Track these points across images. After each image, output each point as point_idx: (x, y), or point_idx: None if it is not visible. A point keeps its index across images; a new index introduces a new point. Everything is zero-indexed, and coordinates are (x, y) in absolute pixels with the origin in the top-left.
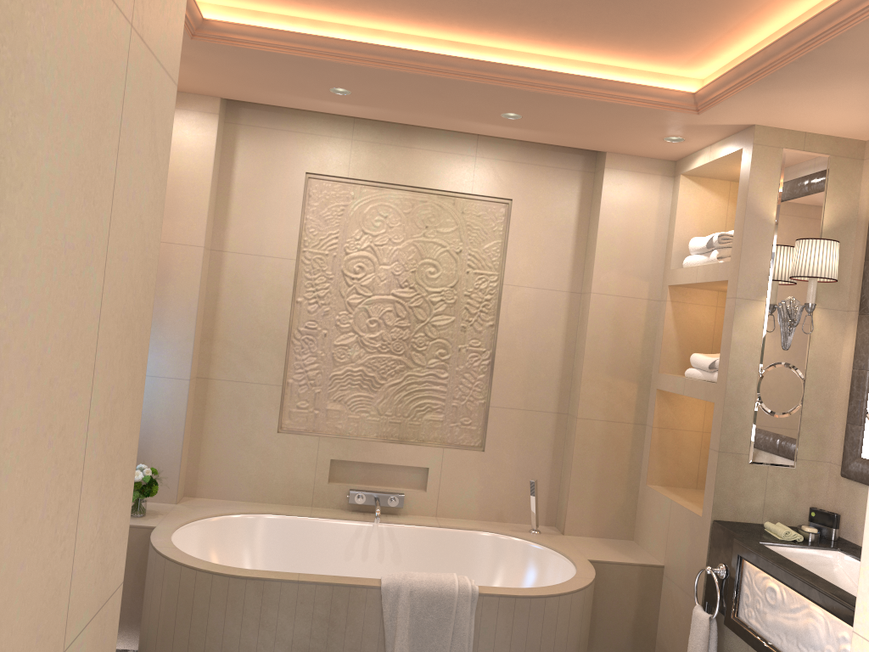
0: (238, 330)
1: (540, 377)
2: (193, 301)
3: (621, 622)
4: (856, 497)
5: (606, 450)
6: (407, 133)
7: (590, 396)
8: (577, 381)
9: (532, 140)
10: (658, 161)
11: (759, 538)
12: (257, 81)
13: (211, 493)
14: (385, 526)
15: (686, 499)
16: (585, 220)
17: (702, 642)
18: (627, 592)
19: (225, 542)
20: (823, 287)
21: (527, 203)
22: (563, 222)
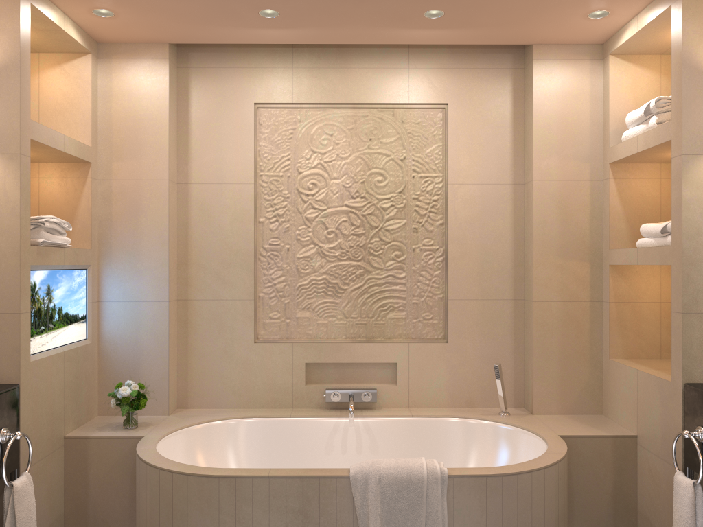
0: (209, 253)
1: (493, 267)
2: (164, 230)
3: (599, 495)
4: None
5: (565, 329)
6: (343, 55)
7: (543, 279)
8: (529, 267)
9: (459, 42)
10: (586, 46)
11: None
12: (192, 15)
13: (201, 403)
14: (361, 420)
15: (652, 368)
16: (520, 114)
17: (688, 509)
18: (602, 465)
19: (213, 446)
20: None
21: (462, 105)
22: (499, 119)
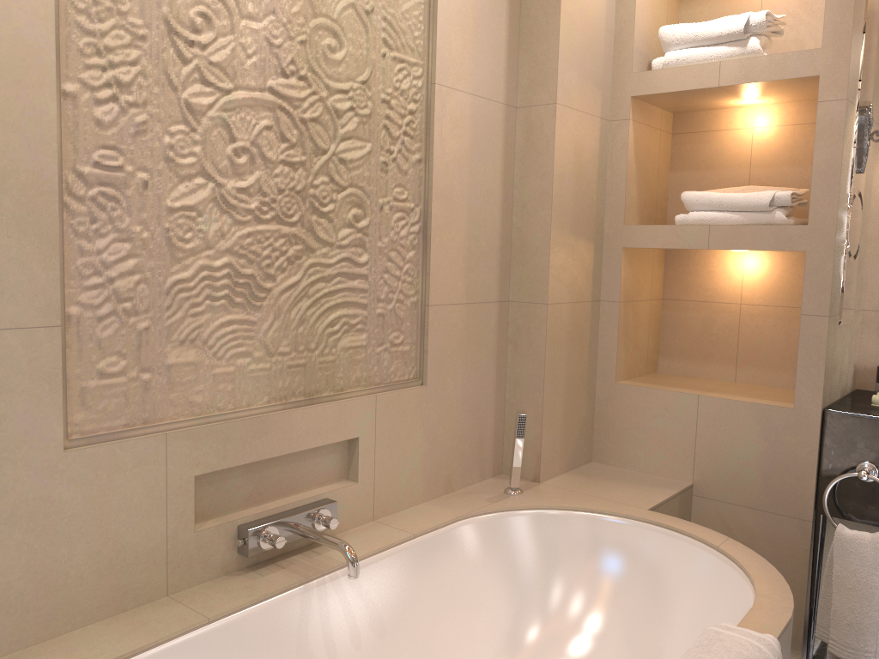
0: None
1: (481, 247)
2: None
3: None
4: None
5: (571, 345)
6: None
7: (558, 269)
8: (535, 248)
9: None
10: None
11: None
12: None
13: None
14: (344, 575)
15: (698, 390)
16: None
17: (878, 571)
18: None
19: None
20: (874, 92)
21: None
22: None
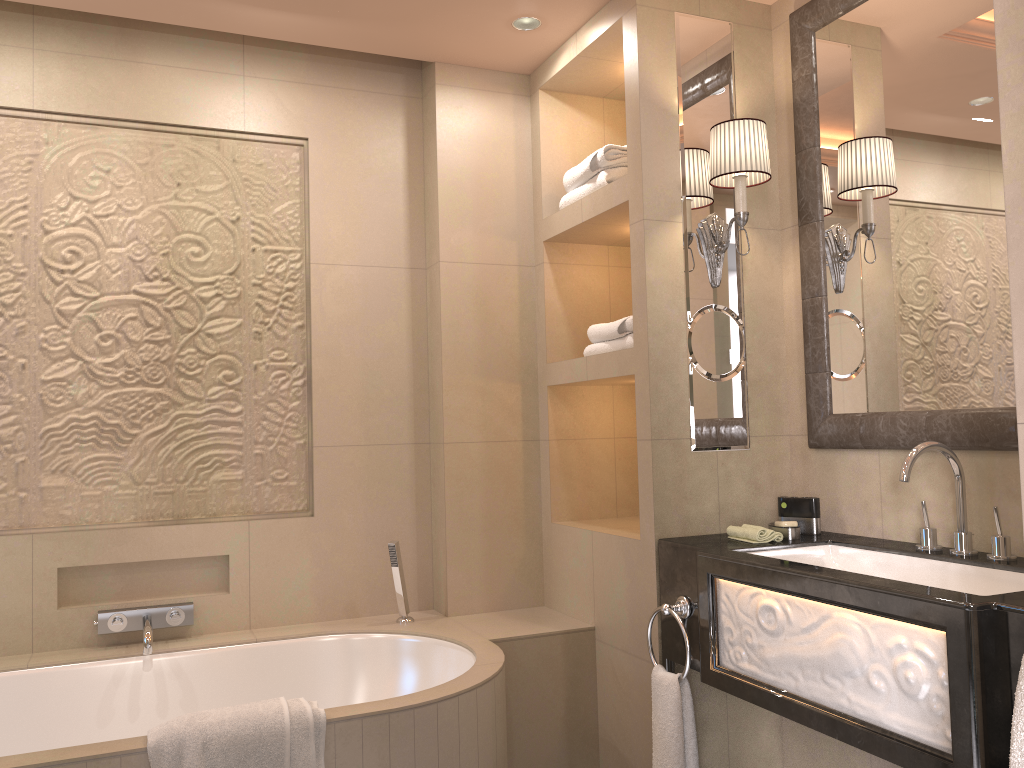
0: None
1: (383, 394)
2: None
3: (548, 722)
4: (834, 470)
5: (491, 484)
6: (128, 40)
7: (458, 410)
8: (437, 392)
9: (326, 43)
10: (507, 75)
11: (729, 546)
12: None
13: None
14: (165, 658)
15: (610, 528)
16: (417, 165)
17: (674, 717)
18: (551, 677)
19: None
20: (749, 199)
21: (331, 143)
22: (388, 170)
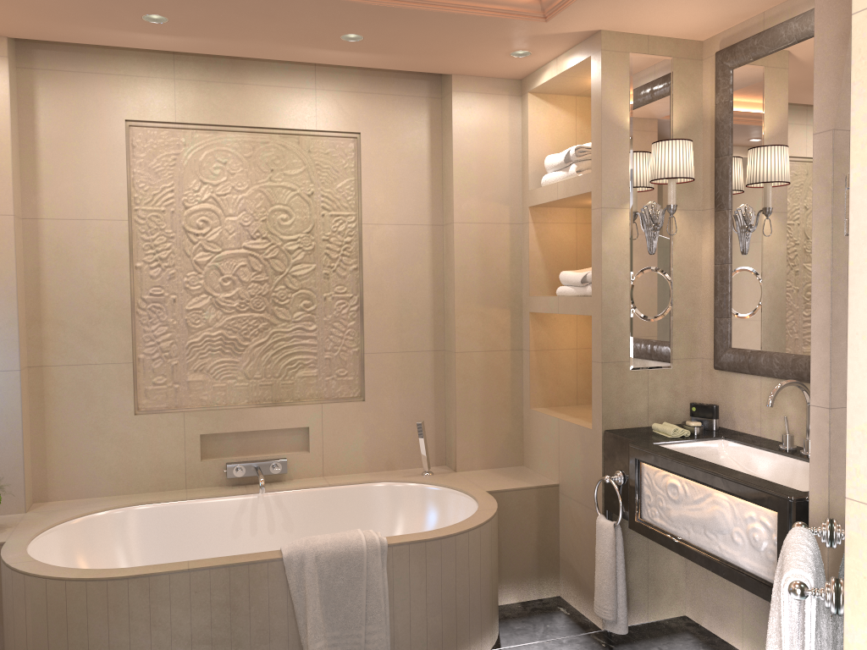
0: (70, 307)
1: (412, 316)
2: (10, 280)
3: (525, 546)
4: (730, 386)
5: (487, 380)
6: (237, 68)
7: (465, 329)
8: (450, 315)
9: (374, 66)
10: (504, 81)
11: (652, 439)
12: (51, 11)
13: (66, 494)
14: (272, 495)
15: (571, 416)
16: (437, 148)
17: (610, 549)
18: (527, 516)
19: (92, 544)
20: (679, 189)
21: (376, 135)
22: (416, 153)
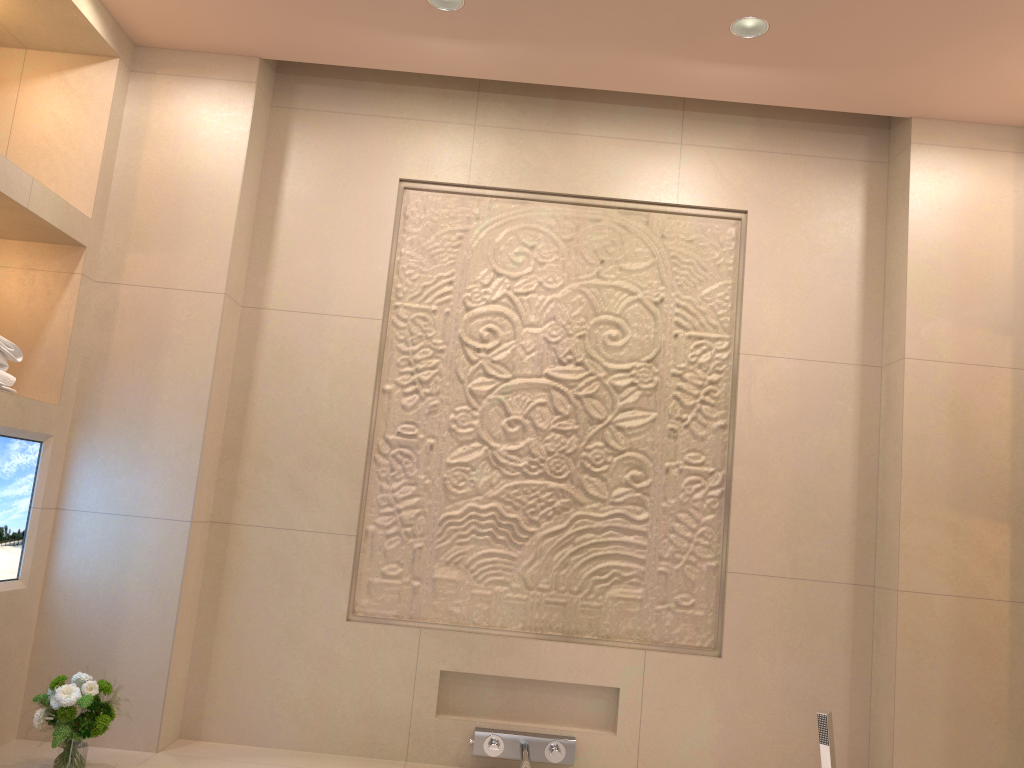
0: (282, 440)
1: (817, 518)
2: (202, 385)
3: None
4: None
5: (960, 654)
6: (565, 112)
7: (920, 549)
8: (890, 522)
9: (780, 102)
10: (1007, 129)
11: None
12: None
13: (228, 733)
14: None
15: None
16: (877, 241)
17: None
18: None
19: None
20: None
21: (774, 216)
22: (840, 246)
